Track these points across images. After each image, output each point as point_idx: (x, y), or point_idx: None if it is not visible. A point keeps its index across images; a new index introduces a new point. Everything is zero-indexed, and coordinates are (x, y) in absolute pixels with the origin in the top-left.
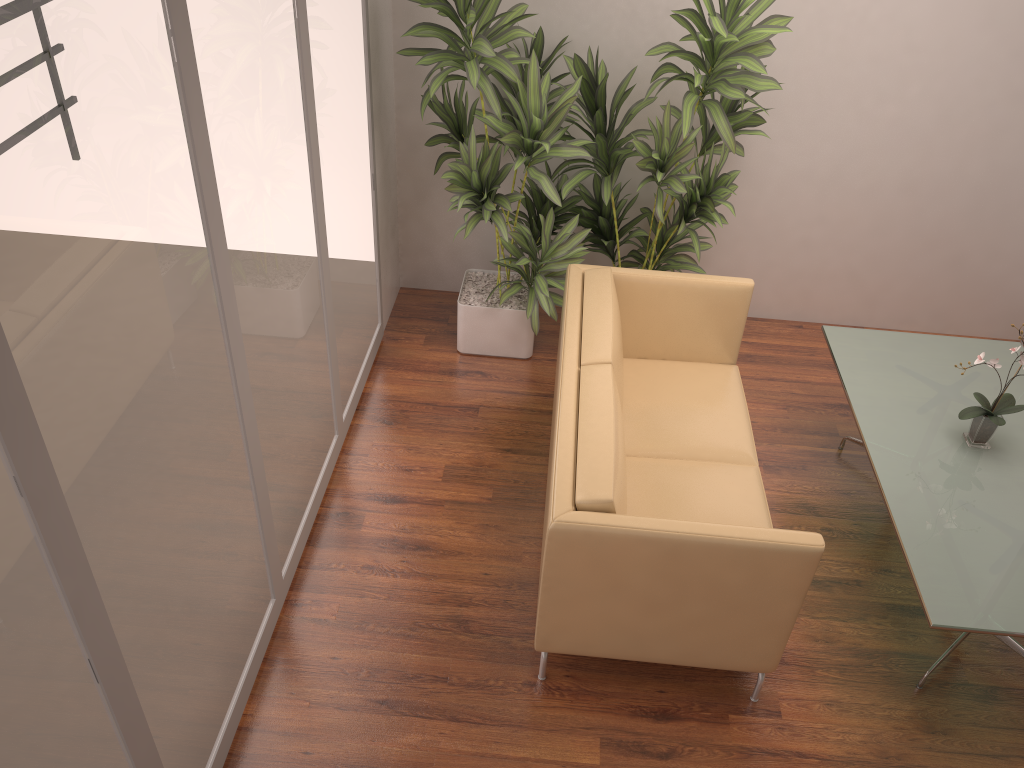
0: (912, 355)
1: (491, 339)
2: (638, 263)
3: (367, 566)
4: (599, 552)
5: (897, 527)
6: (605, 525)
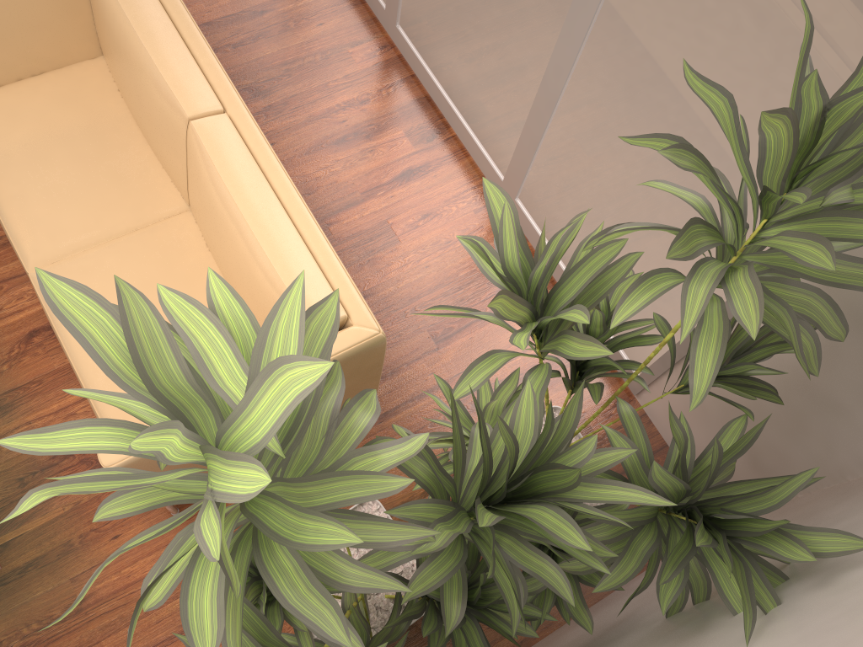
0: None
1: None
2: None
3: (366, 102)
4: None
5: None
6: None
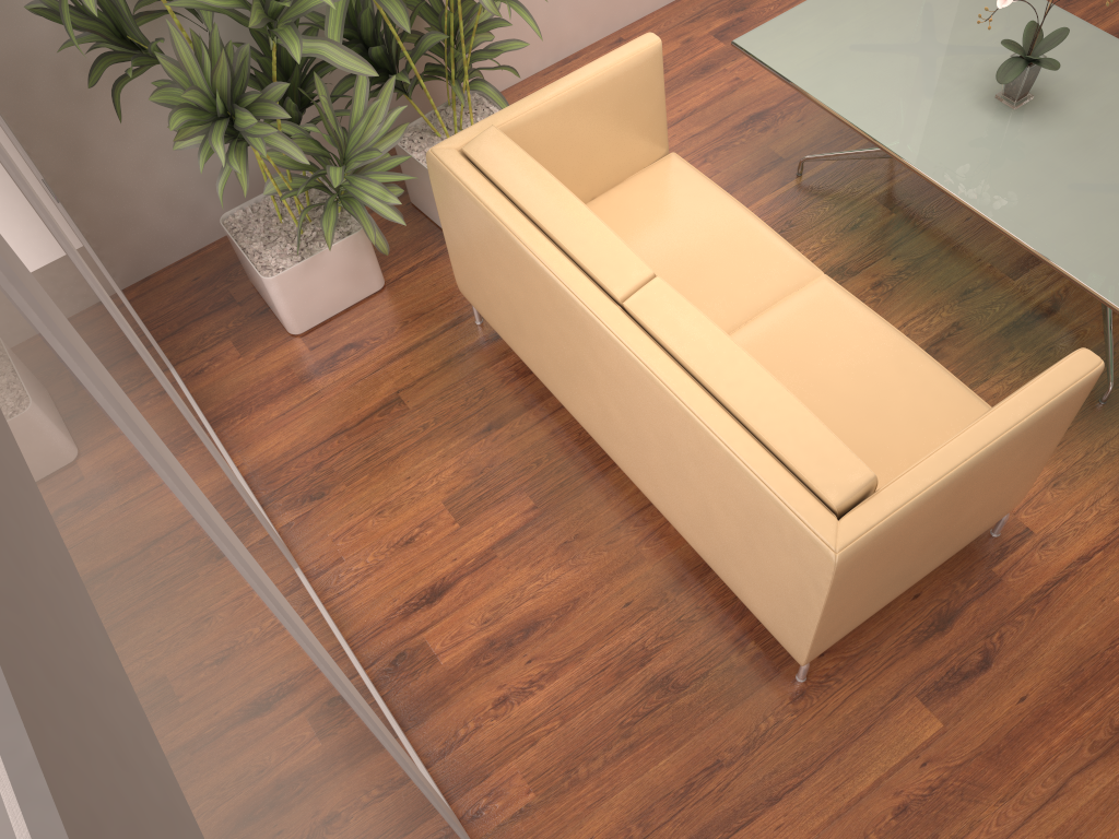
0: (853, 23)
1: (329, 294)
2: (427, 76)
3: (498, 701)
4: (887, 542)
5: (1056, 263)
6: (892, 512)
